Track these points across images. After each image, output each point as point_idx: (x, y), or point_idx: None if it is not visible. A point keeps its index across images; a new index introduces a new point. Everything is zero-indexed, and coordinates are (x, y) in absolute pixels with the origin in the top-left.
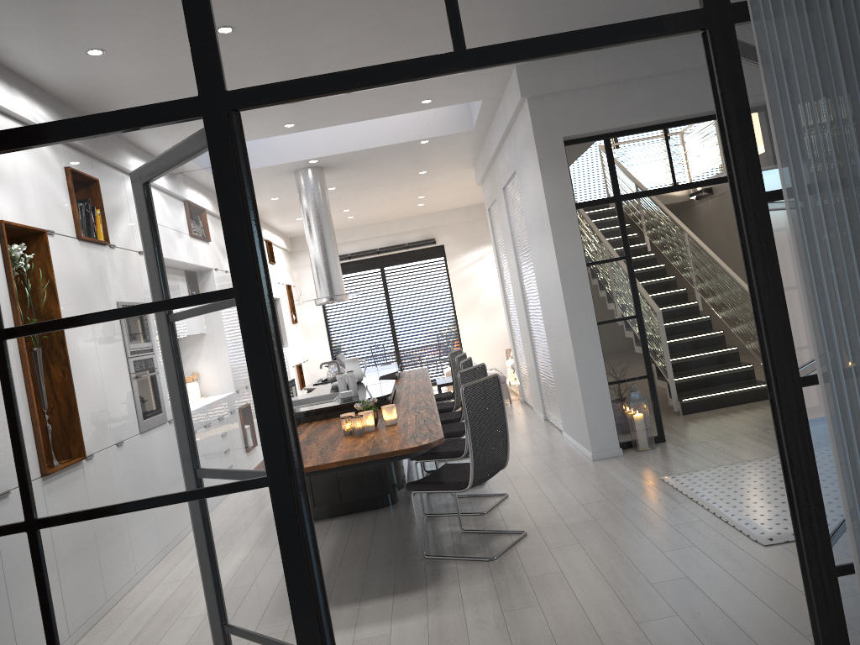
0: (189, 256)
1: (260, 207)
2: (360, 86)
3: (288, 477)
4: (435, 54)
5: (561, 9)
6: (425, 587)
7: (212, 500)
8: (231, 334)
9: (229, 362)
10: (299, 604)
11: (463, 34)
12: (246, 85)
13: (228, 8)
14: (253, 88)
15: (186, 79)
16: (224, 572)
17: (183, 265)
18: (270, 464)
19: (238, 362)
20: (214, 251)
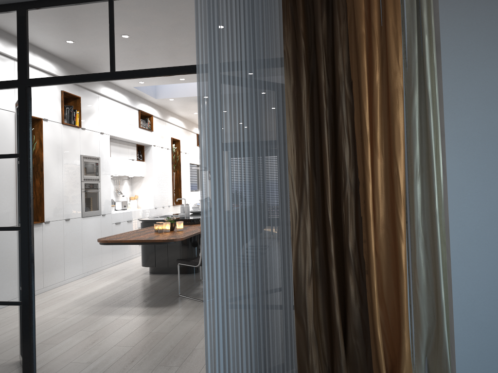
0: (6, 139)
1: (190, 117)
2: (73, 82)
3: (27, 228)
4: (103, 72)
5: (153, 59)
6: (165, 306)
7: (1, 232)
8: (16, 171)
9: (14, 181)
10: (24, 276)
11: (114, 65)
12: (35, 77)
13: (33, 47)
14: (36, 79)
15: (15, 72)
16: (1, 259)
17: (4, 142)
18: (22, 222)
19: (17, 181)
20: (15, 139)
